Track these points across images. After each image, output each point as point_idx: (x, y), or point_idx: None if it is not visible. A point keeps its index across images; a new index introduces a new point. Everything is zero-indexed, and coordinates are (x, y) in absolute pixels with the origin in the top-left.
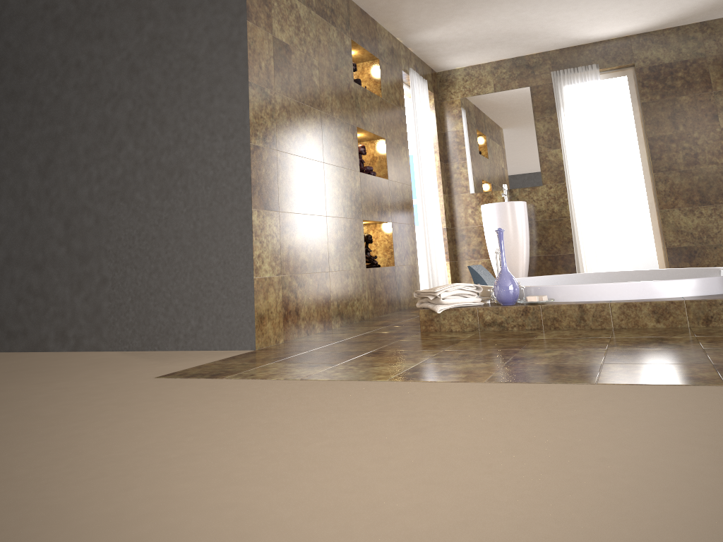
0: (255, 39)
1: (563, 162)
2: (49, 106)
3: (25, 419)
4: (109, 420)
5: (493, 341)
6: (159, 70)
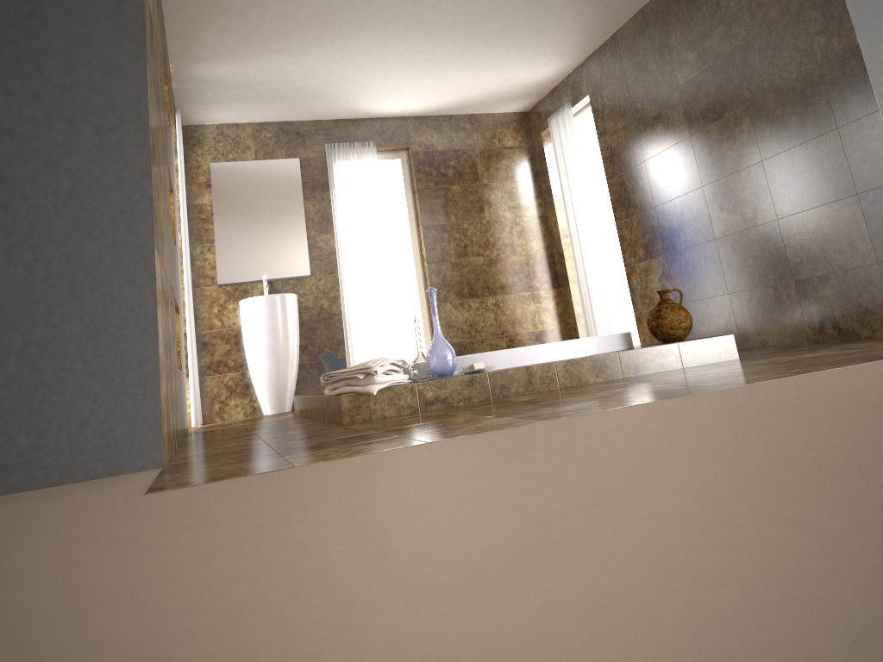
0: None
1: (335, 250)
2: None
3: (172, 533)
4: (362, 492)
5: (489, 407)
6: None
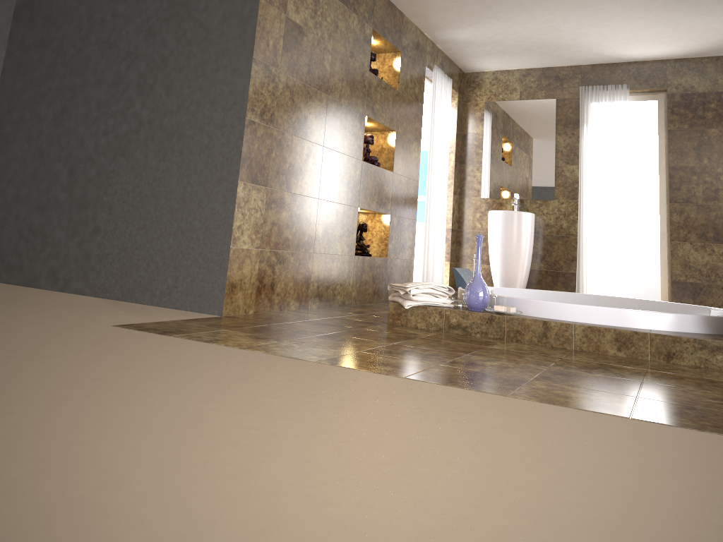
0: (266, 17)
1: (578, 179)
2: (71, 58)
3: None
4: (41, 355)
5: (447, 343)
6: (174, 36)
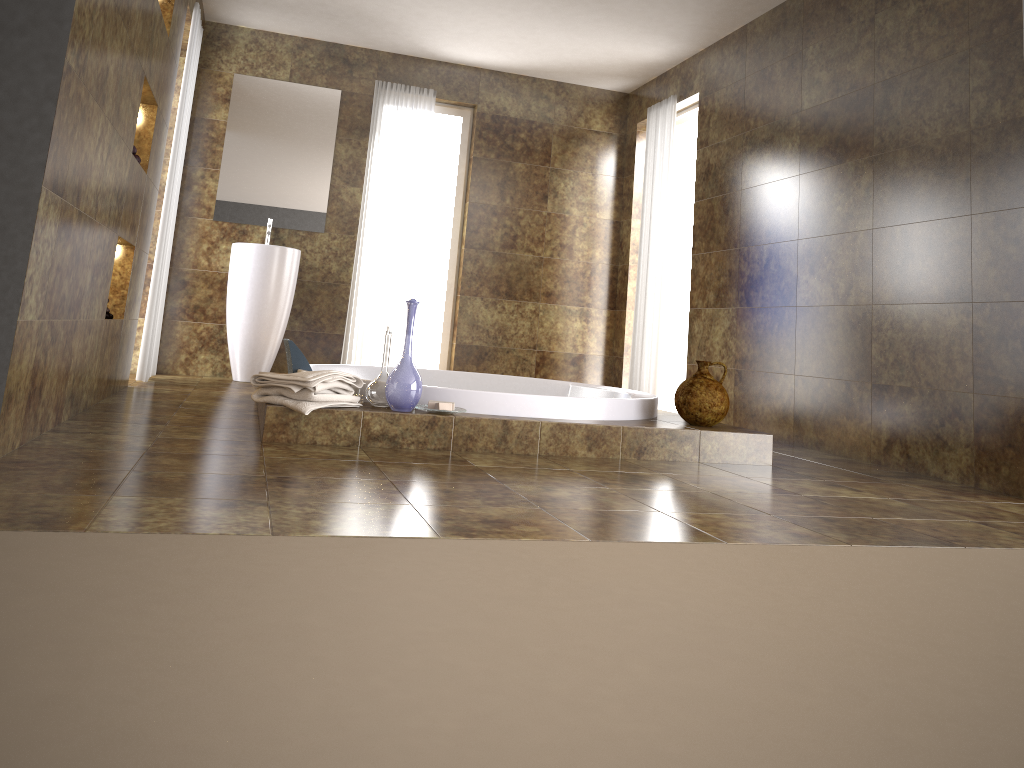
0: None
1: (359, 207)
2: None
3: None
4: (42, 650)
5: (430, 468)
6: None
